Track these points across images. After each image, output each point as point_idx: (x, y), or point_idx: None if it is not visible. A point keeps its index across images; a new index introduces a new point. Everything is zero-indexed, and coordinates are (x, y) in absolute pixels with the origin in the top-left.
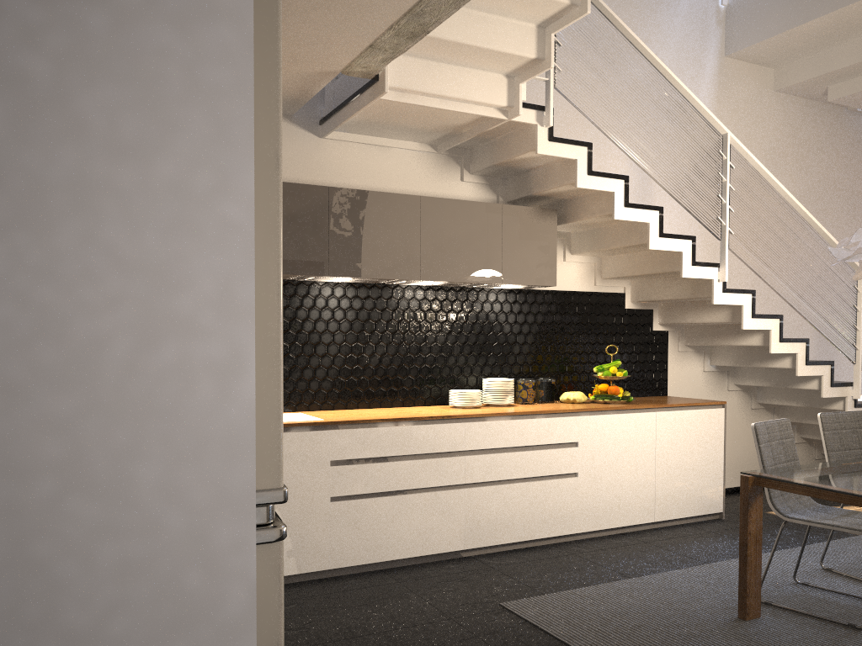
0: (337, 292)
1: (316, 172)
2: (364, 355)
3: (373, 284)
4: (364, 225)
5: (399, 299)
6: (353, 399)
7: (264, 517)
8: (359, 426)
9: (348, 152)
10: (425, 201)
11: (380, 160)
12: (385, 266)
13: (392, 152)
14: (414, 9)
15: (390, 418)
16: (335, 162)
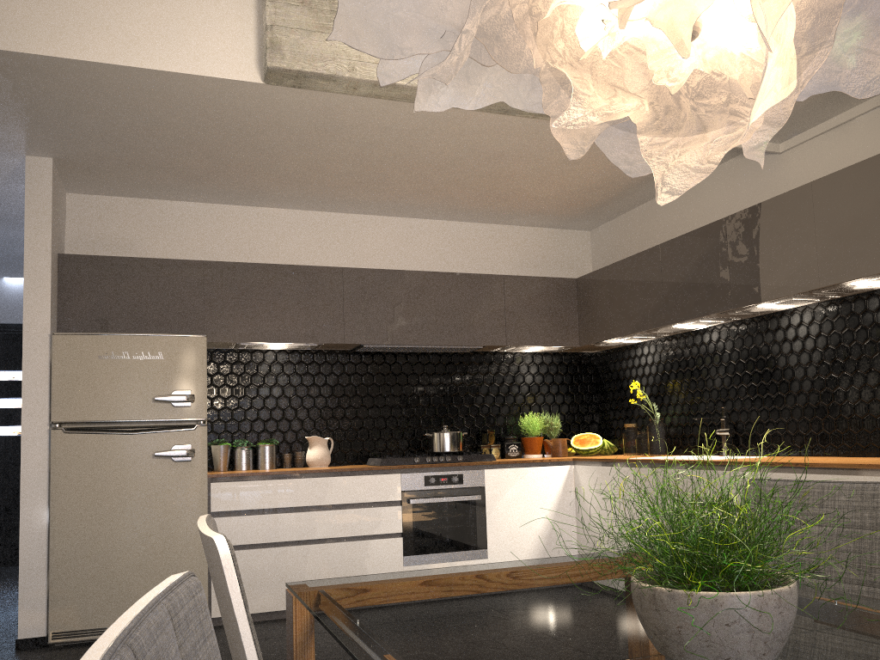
0: (805, 317)
1: (779, 192)
2: (840, 389)
3: (842, 299)
4: (757, 242)
5: (875, 311)
6: (832, 443)
7: (52, 426)
8: (721, 469)
9: (808, 153)
10: (816, 185)
11: (841, 142)
12: (779, 282)
13: (855, 124)
14: (497, 113)
15: (741, 461)
16: (796, 172)
